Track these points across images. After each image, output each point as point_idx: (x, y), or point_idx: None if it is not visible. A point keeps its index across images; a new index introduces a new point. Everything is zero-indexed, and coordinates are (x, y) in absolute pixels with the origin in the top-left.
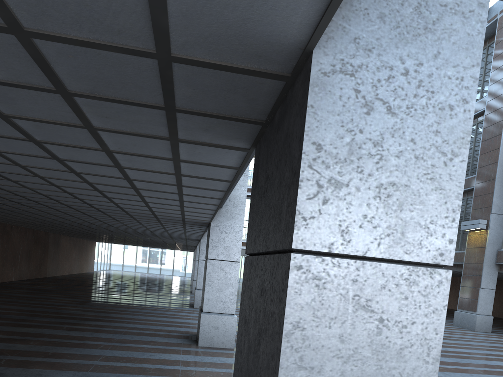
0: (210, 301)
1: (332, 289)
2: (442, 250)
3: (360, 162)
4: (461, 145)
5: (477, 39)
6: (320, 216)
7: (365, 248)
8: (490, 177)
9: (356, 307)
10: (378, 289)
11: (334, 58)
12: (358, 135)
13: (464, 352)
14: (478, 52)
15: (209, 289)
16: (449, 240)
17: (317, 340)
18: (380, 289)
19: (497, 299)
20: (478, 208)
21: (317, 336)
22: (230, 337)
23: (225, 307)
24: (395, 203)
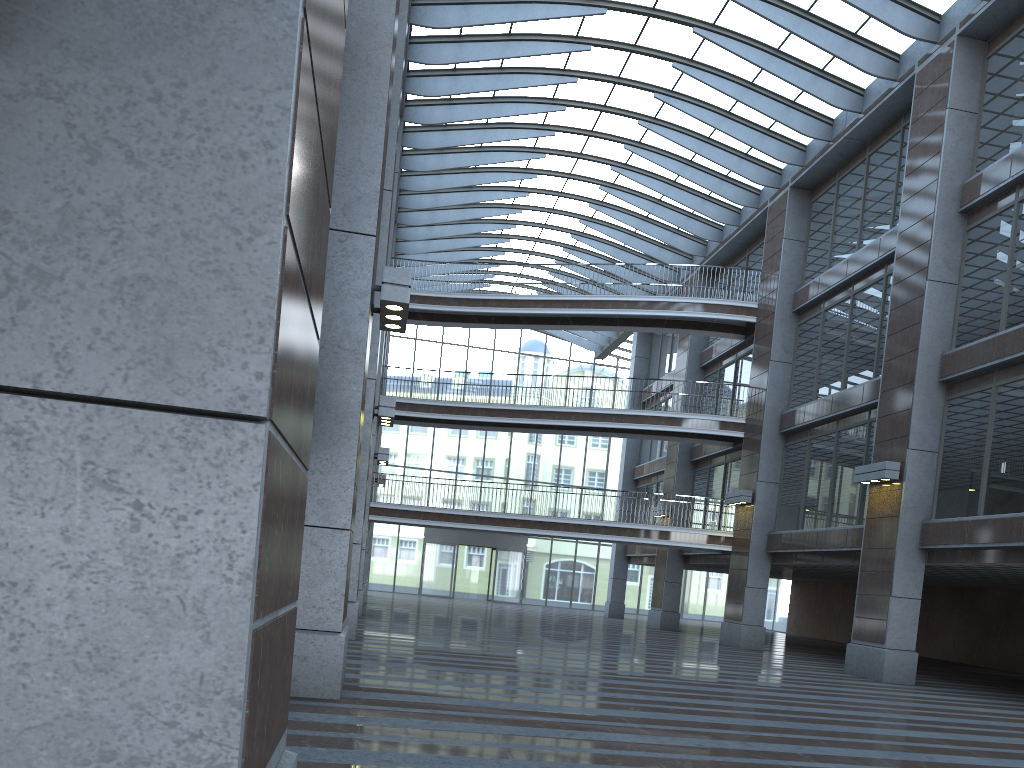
0: None
1: (44, 452)
2: (245, 390)
3: (82, 242)
4: (266, 217)
5: (283, 45)
6: (15, 328)
7: (100, 383)
8: (905, 379)
9: (90, 482)
10: (130, 454)
11: (25, 72)
12: (76, 197)
13: (822, 714)
14: (286, 66)
15: None
16: (257, 374)
17: (21, 537)
18: (133, 454)
19: (954, 626)
20: (885, 440)
21: (20, 531)
22: (330, 678)
23: (322, 617)
24: (151, 311)
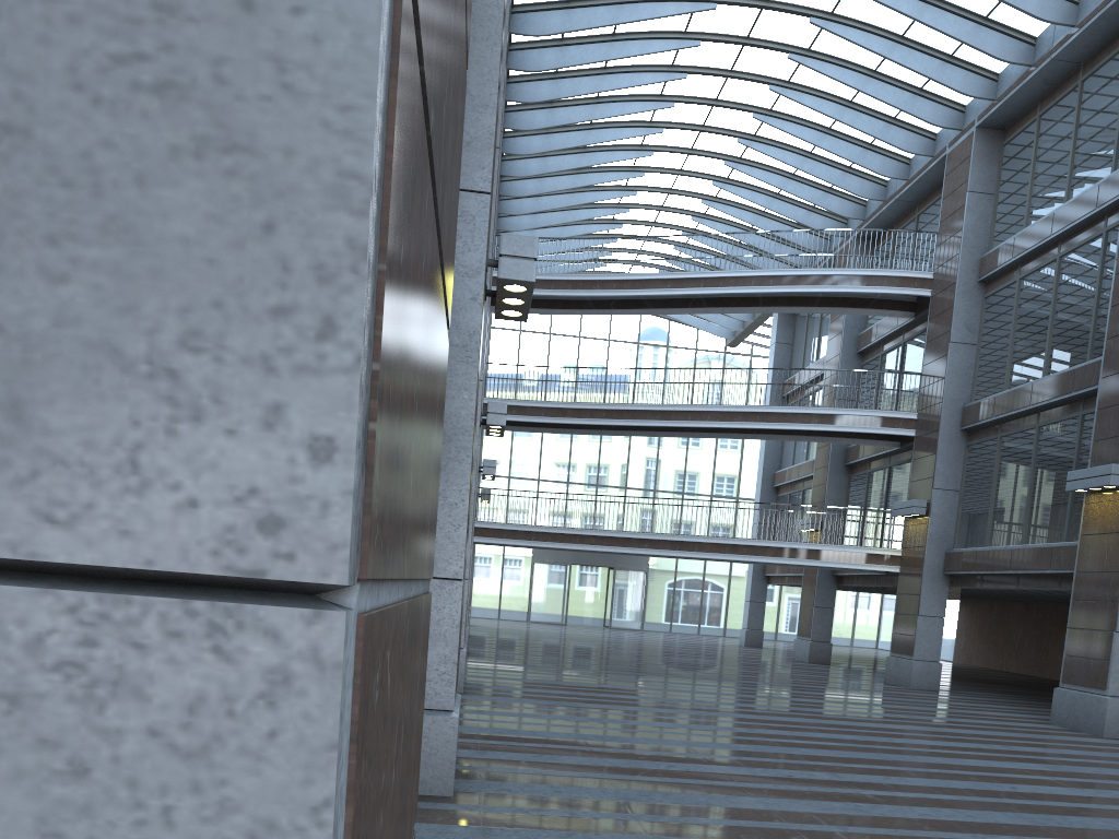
0: None
1: None
2: (276, 499)
3: None
4: None
5: None
6: None
7: None
8: None
9: None
10: None
11: None
12: None
13: (1059, 797)
14: None
15: None
16: (314, 445)
17: None
18: None
19: None
20: (1108, 438)
21: None
22: (441, 769)
23: (429, 692)
24: None
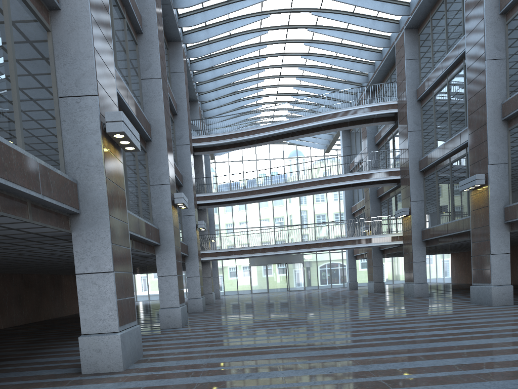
0: (88, 321)
1: None
2: None
3: None
4: None
5: None
6: None
7: None
8: (481, 123)
9: None
10: None
11: None
12: None
13: (436, 335)
14: None
15: (84, 308)
16: None
17: None
18: None
19: None
20: (475, 162)
21: None
22: (116, 359)
23: (106, 325)
24: None
